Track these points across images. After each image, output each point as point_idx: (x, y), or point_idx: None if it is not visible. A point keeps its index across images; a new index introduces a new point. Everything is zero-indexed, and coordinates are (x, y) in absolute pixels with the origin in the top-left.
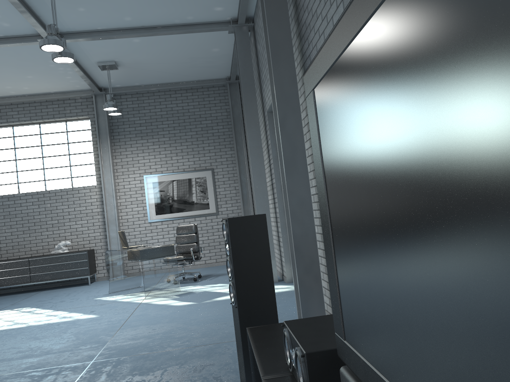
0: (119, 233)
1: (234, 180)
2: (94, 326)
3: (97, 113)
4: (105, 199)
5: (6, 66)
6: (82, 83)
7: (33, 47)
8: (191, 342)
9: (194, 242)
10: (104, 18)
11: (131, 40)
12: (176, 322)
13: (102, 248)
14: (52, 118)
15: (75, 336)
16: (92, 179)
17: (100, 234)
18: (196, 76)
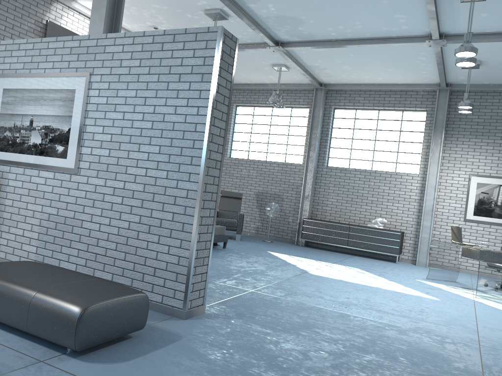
0: (453, 227)
1: None
2: (444, 308)
3: (436, 107)
4: (426, 189)
5: (378, 60)
6: (432, 78)
7: (413, 46)
8: None
9: None
10: (500, 22)
11: None
12: None
13: (411, 233)
14: (392, 107)
15: (435, 313)
16: (415, 168)
17: (413, 219)
18: None
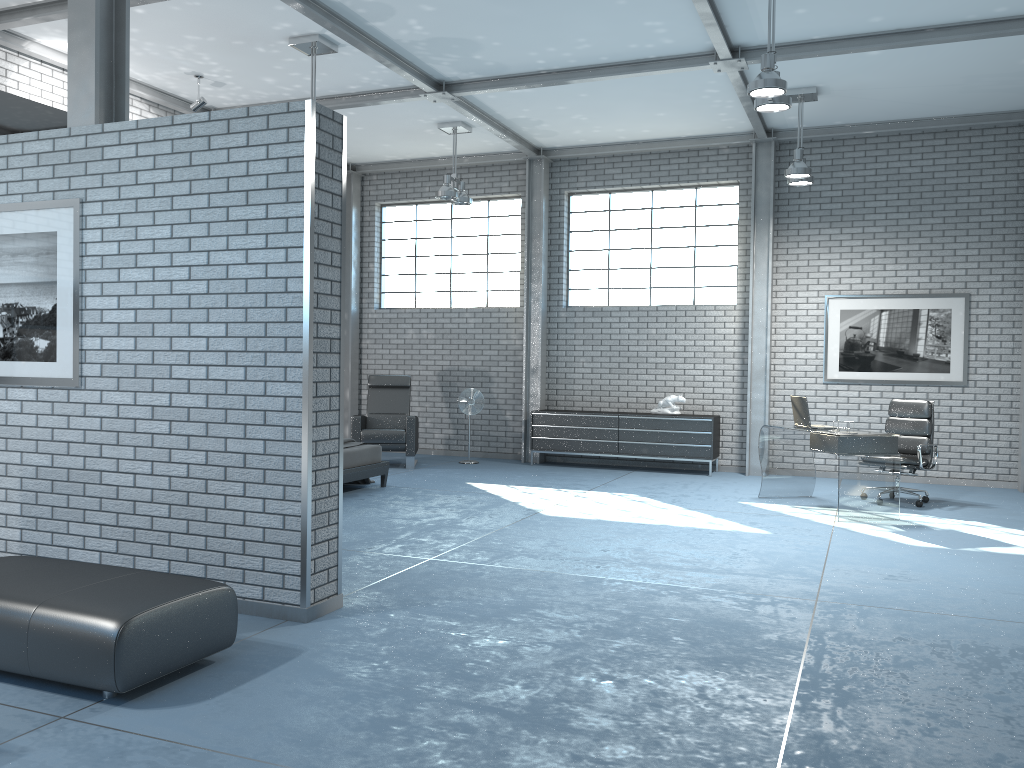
0: (793, 399)
1: (1013, 321)
2: (775, 547)
3: (755, 176)
4: (751, 331)
5: (633, 100)
6: (740, 122)
7: (691, 71)
8: (977, 611)
9: (925, 435)
10: (833, 22)
11: (863, 53)
12: (926, 572)
13: (734, 417)
14: (674, 182)
15: (756, 557)
16: (729, 294)
17: (733, 391)
18: (964, 107)
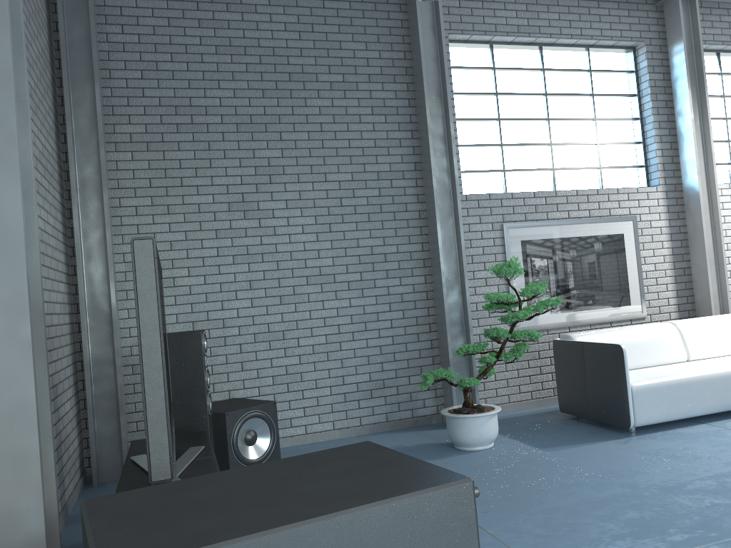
0: None
1: None
2: None
3: None
4: None
5: None
6: None
7: None
8: None
9: None
10: None
11: None
12: None
13: None
14: None
15: None
16: None
17: None
18: None
